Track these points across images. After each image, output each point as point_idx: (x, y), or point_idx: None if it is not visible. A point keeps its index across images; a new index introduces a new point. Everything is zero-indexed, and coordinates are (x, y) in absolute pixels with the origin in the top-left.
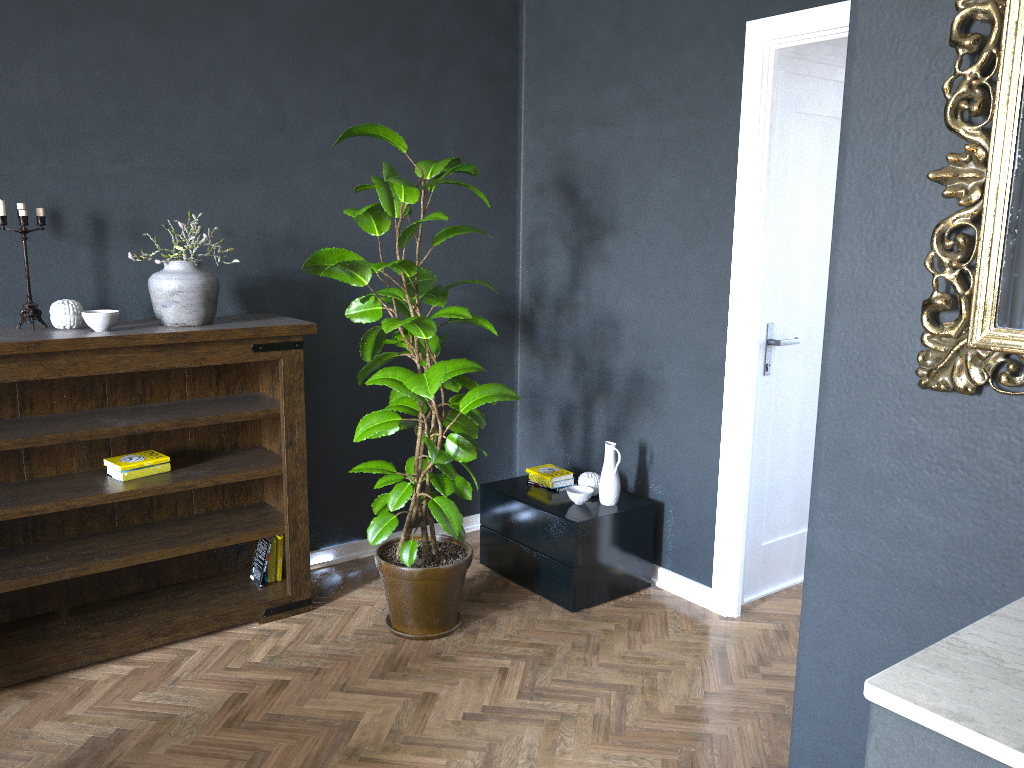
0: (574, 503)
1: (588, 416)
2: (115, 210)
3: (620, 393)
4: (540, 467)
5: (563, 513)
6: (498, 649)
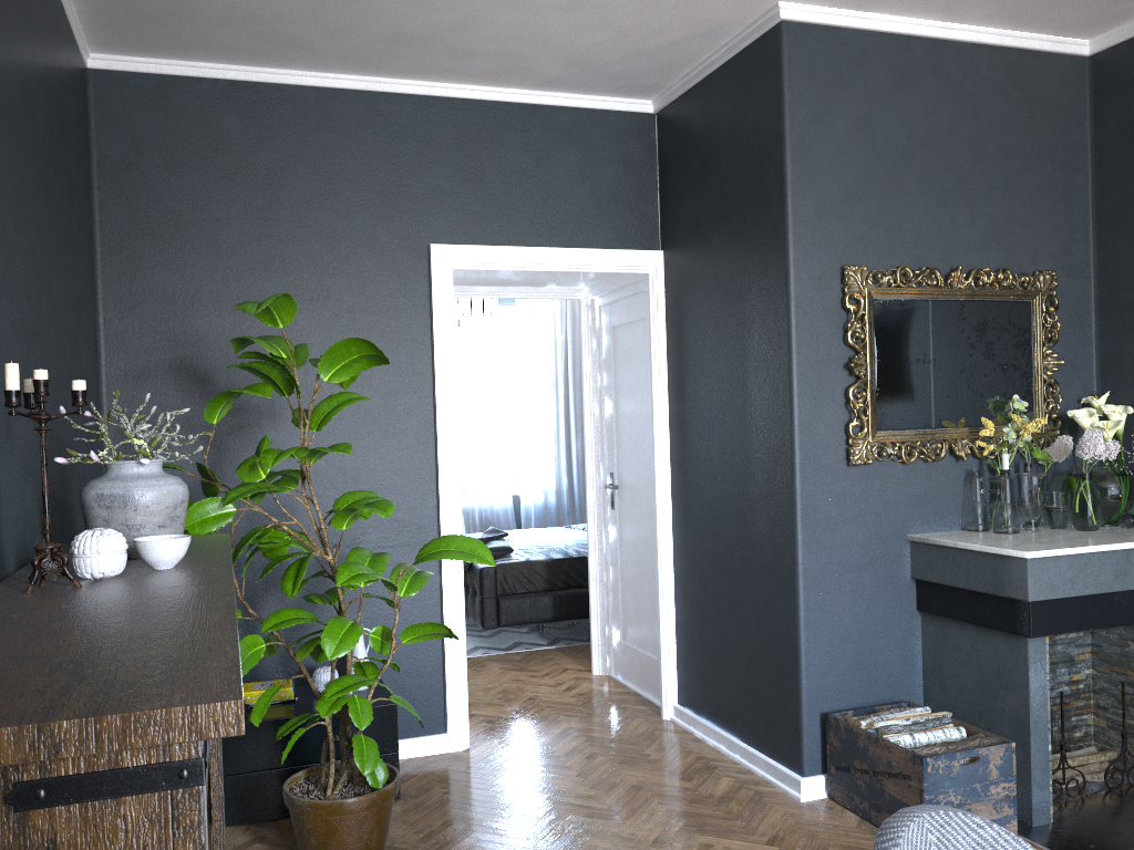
0: None
1: (251, 621)
2: None
3: None
4: (249, 687)
5: None
6: (439, 840)
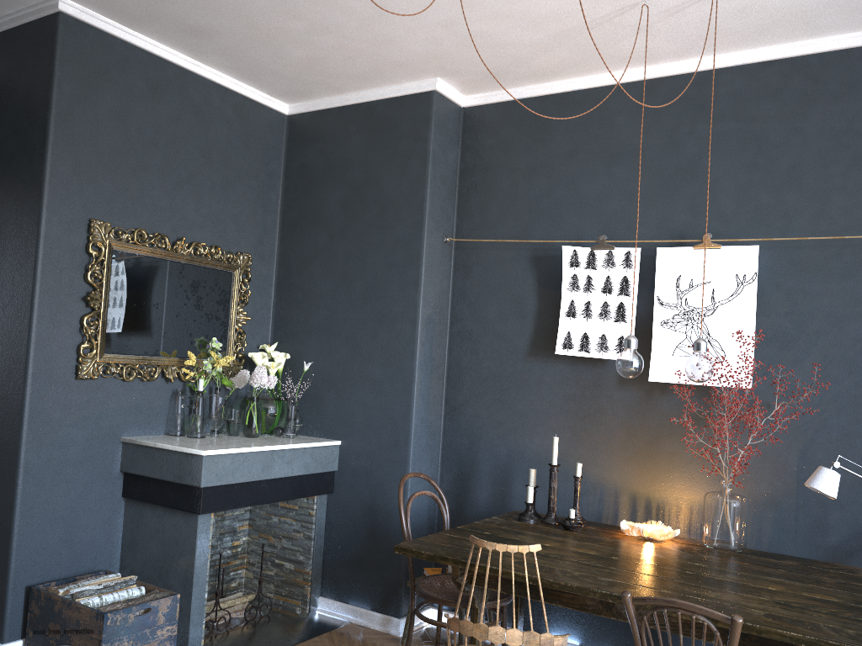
0: None
1: None
2: None
3: None
4: None
5: None
6: None
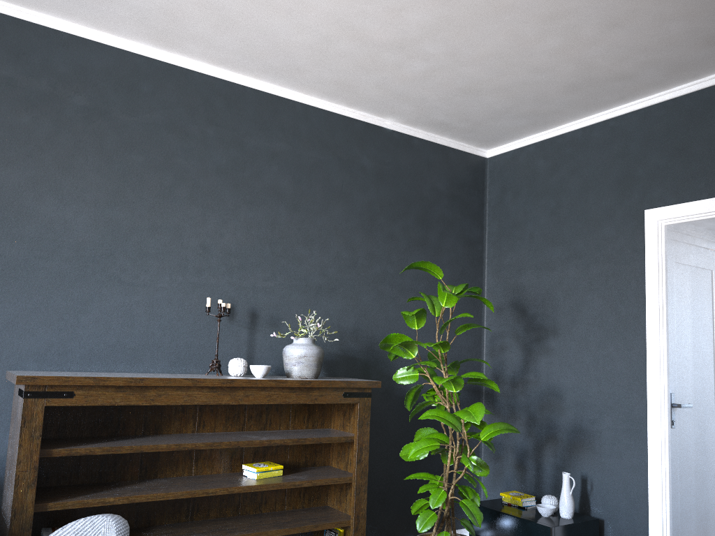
0: (542, 516)
1: (539, 458)
2: (263, 308)
3: (564, 441)
4: (509, 492)
5: (538, 521)
6: None
